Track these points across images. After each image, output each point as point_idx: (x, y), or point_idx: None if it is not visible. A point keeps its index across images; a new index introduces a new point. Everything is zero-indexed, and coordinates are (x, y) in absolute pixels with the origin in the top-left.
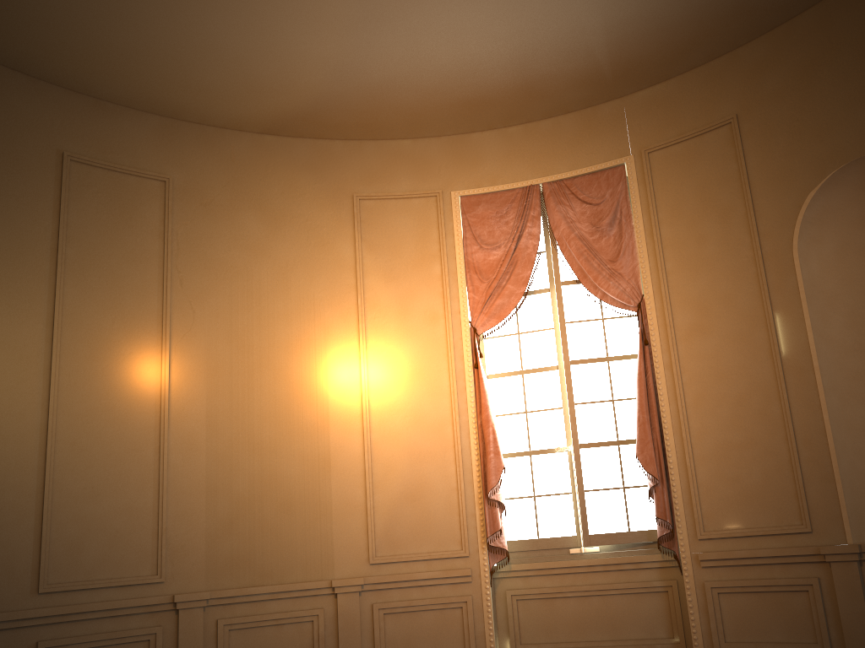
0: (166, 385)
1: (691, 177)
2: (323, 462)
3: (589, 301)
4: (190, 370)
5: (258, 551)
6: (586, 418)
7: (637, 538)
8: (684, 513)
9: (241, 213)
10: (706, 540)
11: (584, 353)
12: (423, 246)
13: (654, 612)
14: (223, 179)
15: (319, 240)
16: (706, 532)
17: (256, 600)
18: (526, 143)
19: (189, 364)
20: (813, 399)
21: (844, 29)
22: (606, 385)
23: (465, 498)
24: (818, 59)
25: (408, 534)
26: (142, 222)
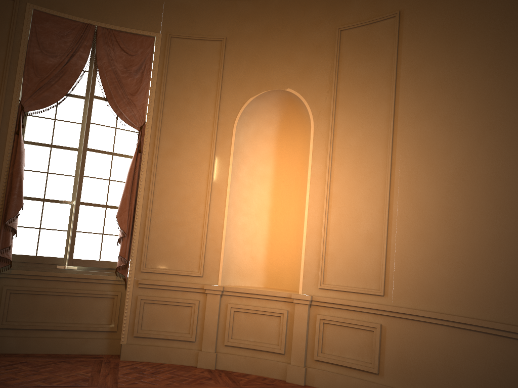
0: None
1: (192, 63)
2: None
3: (110, 114)
4: None
5: None
6: (89, 187)
7: (103, 265)
8: (136, 255)
9: None
10: (145, 272)
11: (99, 146)
12: None
13: (103, 309)
14: None
15: None
16: (146, 268)
17: None
18: None
19: None
20: (222, 208)
21: (290, 18)
22: (107, 169)
23: None
24: (274, 28)
25: None
26: None
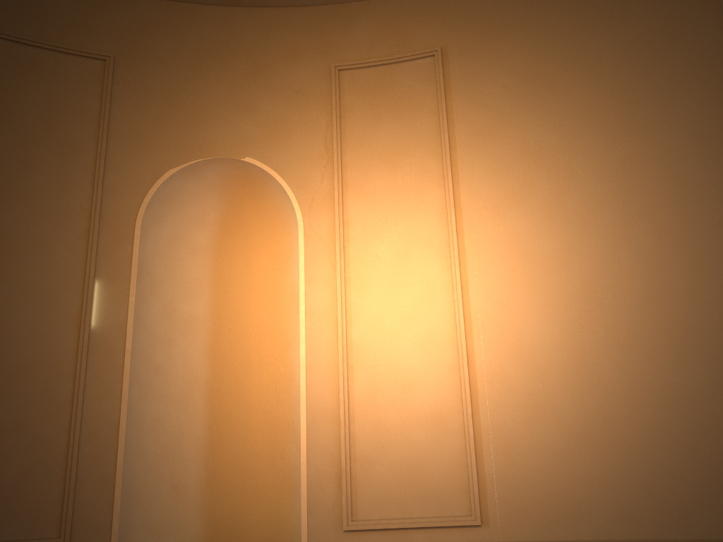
0: None
1: (38, 91)
2: None
3: None
4: None
5: None
6: None
7: None
8: None
9: None
10: None
11: None
12: None
13: None
14: None
15: None
16: None
17: None
18: None
19: None
20: (115, 386)
21: (243, 41)
22: None
23: None
24: (212, 53)
25: None
26: None
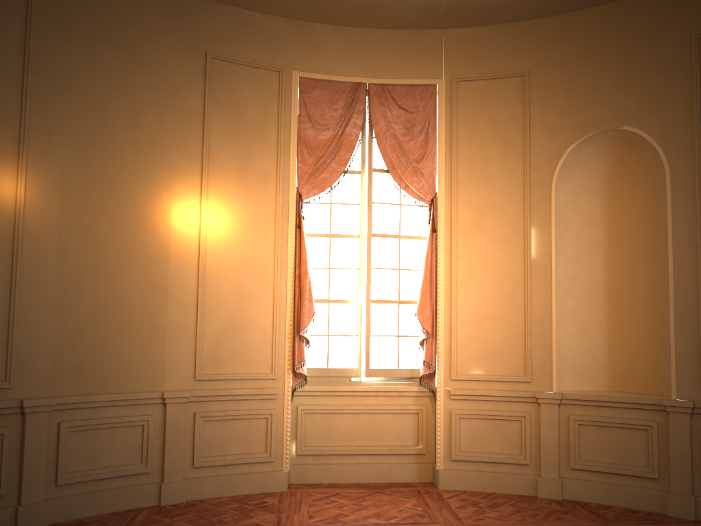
0: (22, 203)
1: (487, 110)
2: (162, 291)
3: (391, 188)
4: (44, 192)
5: (99, 364)
6: (378, 280)
7: (403, 374)
8: (444, 360)
9: (100, 44)
10: (456, 380)
11: (383, 229)
12: (264, 114)
13: (407, 427)
14: (85, 6)
15: (172, 88)
16: (458, 375)
17: (95, 406)
18: (360, 44)
19: (44, 186)
20: (547, 292)
21: (618, 31)
22: (395, 256)
23: (278, 332)
24: (595, 47)
25: (229, 358)
26: (2, 32)
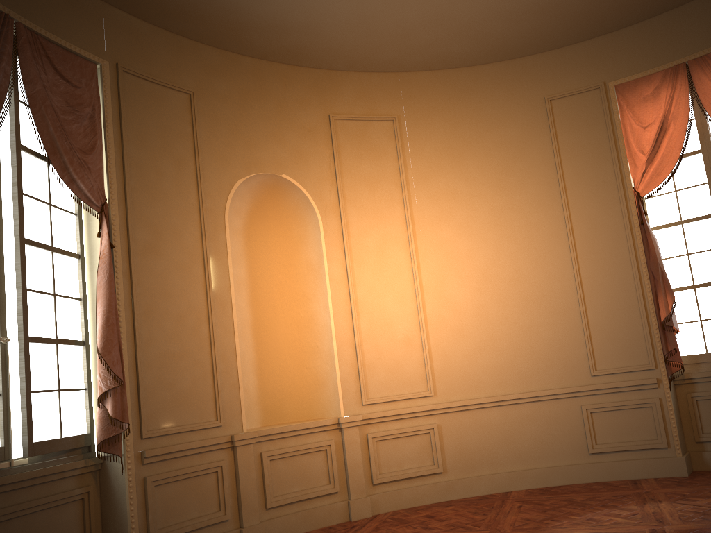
0: None
1: (156, 117)
2: None
3: (40, 179)
4: None
5: None
6: (33, 309)
7: (69, 445)
8: (131, 414)
9: None
10: (147, 439)
11: (35, 234)
12: None
13: (70, 523)
14: None
15: None
16: (149, 432)
17: None
18: None
19: None
20: (230, 326)
21: (270, 88)
22: (50, 276)
23: None
24: (252, 94)
25: None
26: None
